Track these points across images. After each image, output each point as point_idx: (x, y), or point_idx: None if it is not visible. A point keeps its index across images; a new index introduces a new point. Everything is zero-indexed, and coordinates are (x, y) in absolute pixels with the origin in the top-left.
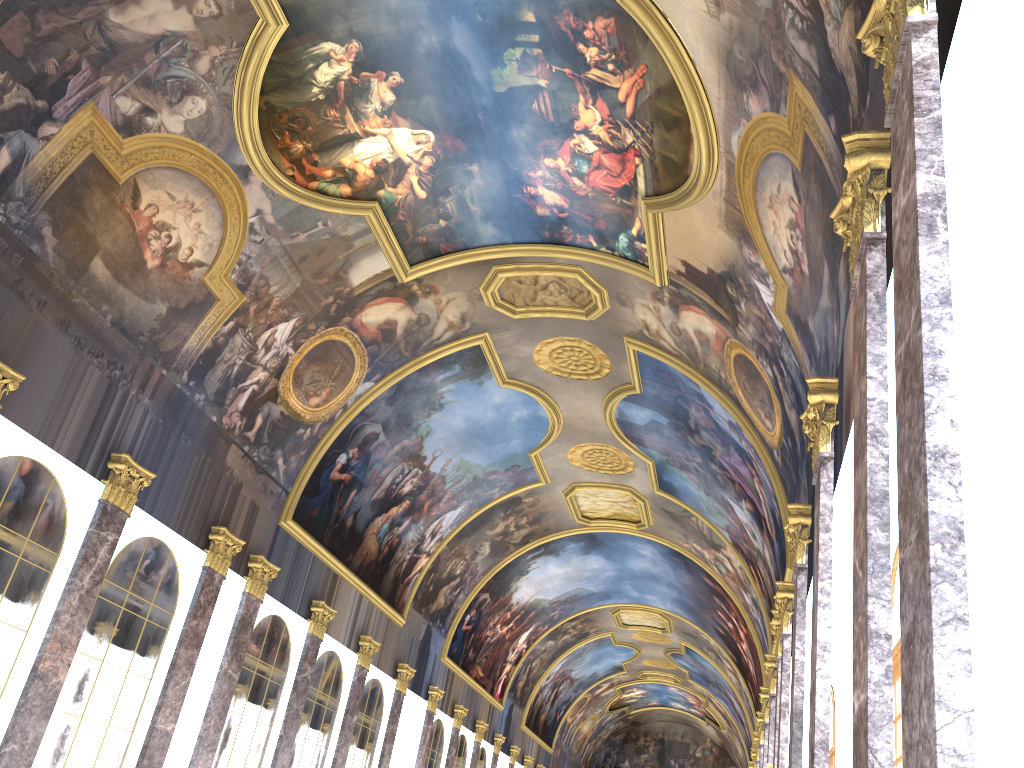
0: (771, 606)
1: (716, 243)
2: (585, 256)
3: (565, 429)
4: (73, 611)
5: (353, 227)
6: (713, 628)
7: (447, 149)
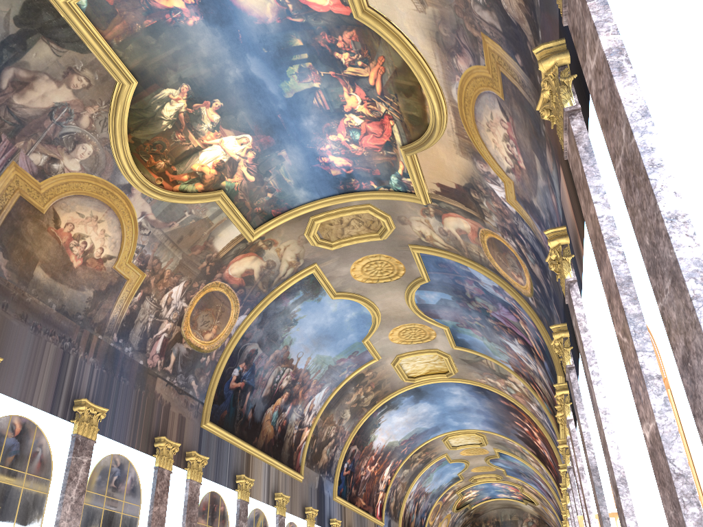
0: (552, 407)
1: (457, 165)
2: (371, 196)
3: (383, 319)
4: (68, 518)
5: (210, 211)
6: (515, 434)
7: (262, 144)
